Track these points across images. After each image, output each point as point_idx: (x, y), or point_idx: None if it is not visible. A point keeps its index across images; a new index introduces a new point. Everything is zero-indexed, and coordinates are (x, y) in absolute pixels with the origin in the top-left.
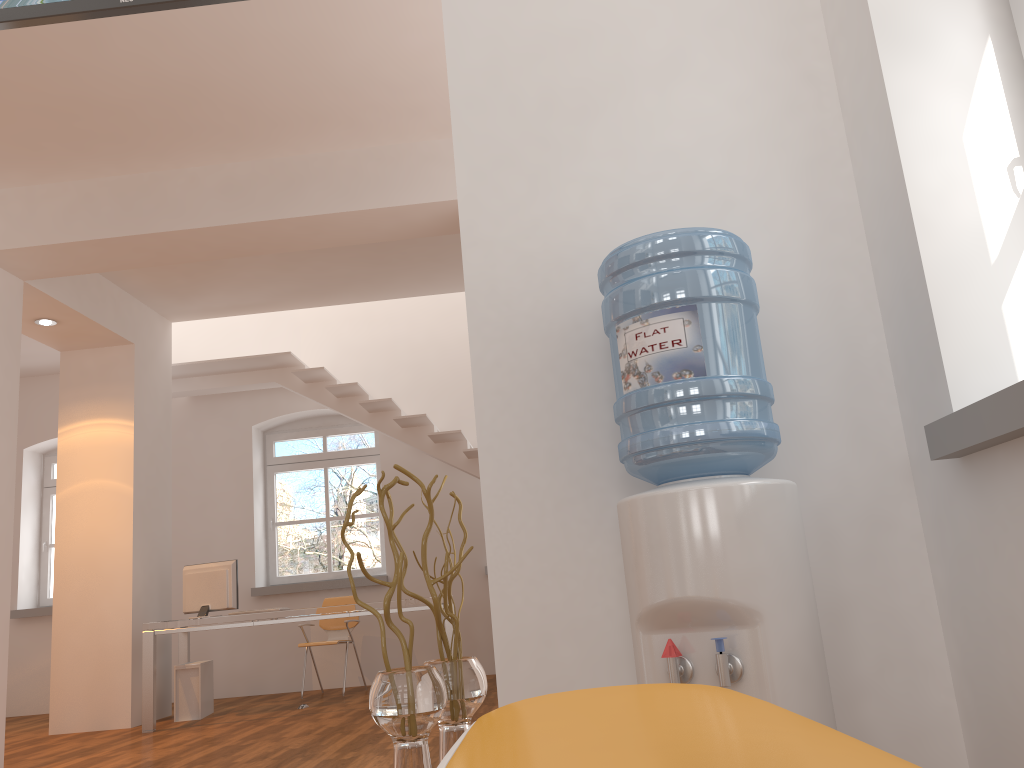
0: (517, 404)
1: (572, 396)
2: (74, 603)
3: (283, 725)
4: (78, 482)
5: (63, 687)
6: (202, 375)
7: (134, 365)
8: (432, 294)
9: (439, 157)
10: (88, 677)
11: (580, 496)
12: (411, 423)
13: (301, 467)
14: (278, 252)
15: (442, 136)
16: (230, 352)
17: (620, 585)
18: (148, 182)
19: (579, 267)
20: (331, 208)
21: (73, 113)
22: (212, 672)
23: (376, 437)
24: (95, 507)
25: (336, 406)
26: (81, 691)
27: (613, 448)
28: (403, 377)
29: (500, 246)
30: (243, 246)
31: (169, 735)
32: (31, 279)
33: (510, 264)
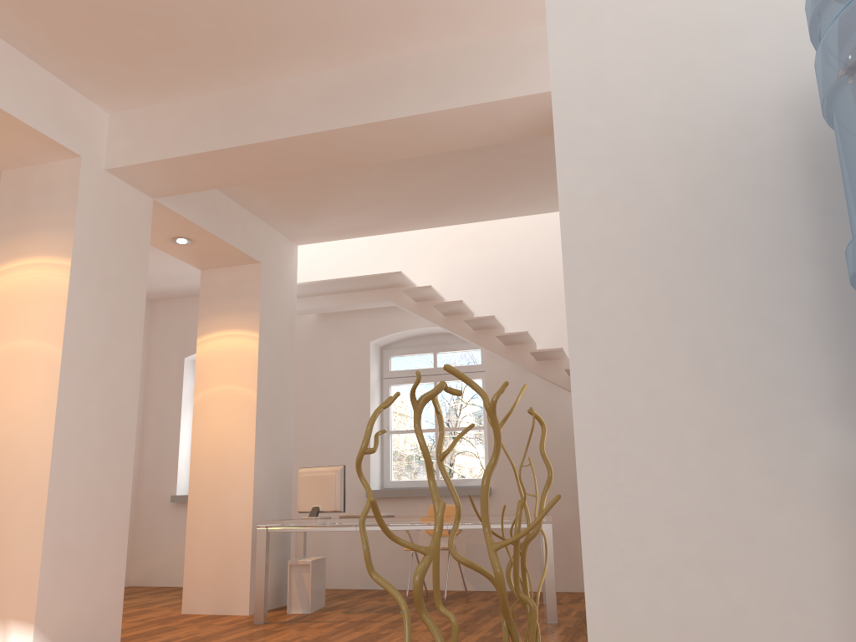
0: (637, 264)
1: (737, 249)
2: (205, 496)
3: (378, 634)
4: (211, 387)
5: (194, 571)
6: (325, 294)
7: (260, 282)
8: (535, 214)
9: (539, 46)
10: (214, 564)
11: (754, 425)
12: (513, 341)
13: (413, 381)
14: (376, 162)
15: (542, 23)
16: (352, 275)
17: (838, 598)
18: (252, 94)
19: (748, 34)
20: (425, 108)
21: (173, 19)
22: (324, 568)
23: (482, 355)
24: (225, 410)
25: (443, 324)
26: (208, 577)
27: (818, 340)
28: (508, 298)
29: (610, 14)
30: (342, 156)
31: (274, 631)
32: (159, 197)
33: (626, 40)
